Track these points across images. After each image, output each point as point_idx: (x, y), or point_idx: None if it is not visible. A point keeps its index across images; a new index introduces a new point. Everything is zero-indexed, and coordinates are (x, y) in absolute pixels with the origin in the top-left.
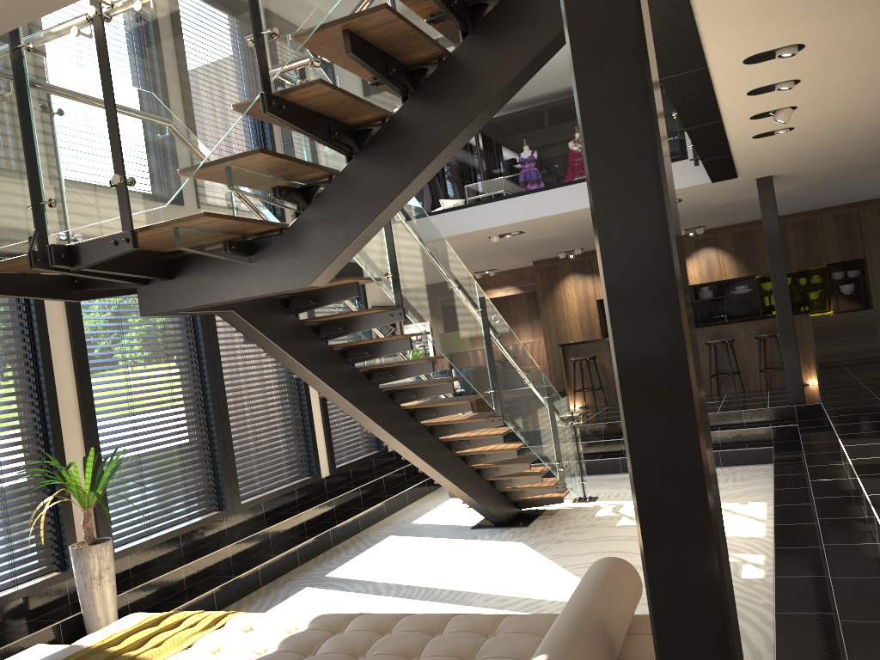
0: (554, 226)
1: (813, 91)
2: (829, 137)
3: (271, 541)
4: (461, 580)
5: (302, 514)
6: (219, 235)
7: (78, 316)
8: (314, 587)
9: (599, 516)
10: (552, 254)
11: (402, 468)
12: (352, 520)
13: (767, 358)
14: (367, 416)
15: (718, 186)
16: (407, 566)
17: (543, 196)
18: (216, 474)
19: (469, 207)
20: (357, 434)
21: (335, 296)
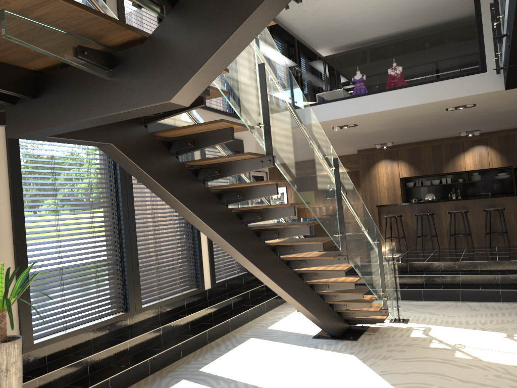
0: (379, 121)
1: None
2: None
3: (162, 337)
4: None
5: (187, 317)
6: (68, 37)
7: (16, 156)
8: (189, 380)
9: (413, 337)
10: (371, 145)
11: (263, 285)
12: (224, 323)
13: None
14: (236, 249)
15: (507, 94)
16: (263, 368)
17: (375, 97)
18: (124, 284)
19: (320, 104)
20: (233, 259)
21: (211, 139)
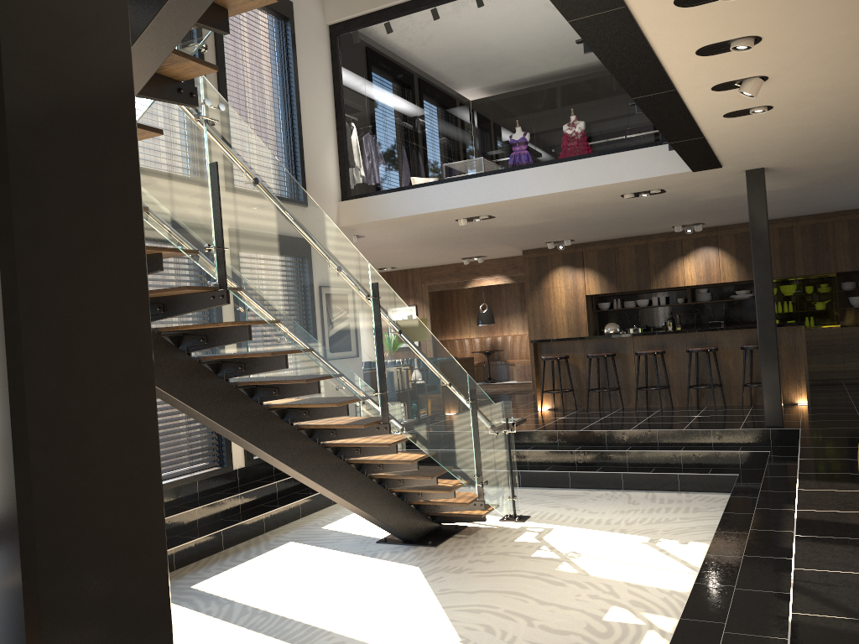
0: (527, 212)
1: (783, 55)
2: (821, 123)
3: None
4: (324, 611)
5: (194, 510)
6: None
7: None
8: None
9: (518, 542)
10: (540, 244)
11: None
12: (255, 520)
13: (754, 372)
14: (204, 415)
15: (703, 177)
16: (281, 585)
17: (509, 177)
18: None
19: (431, 185)
20: None
21: None
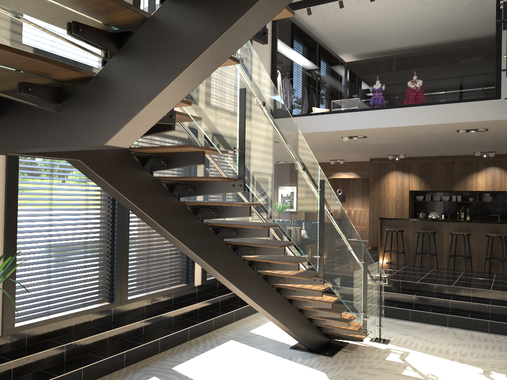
0: (389, 136)
1: None
2: None
3: (143, 330)
4: None
5: (171, 312)
6: (12, 73)
7: None
8: (159, 378)
9: (389, 361)
10: (383, 155)
11: None
12: (208, 322)
13: None
14: (207, 264)
15: None
16: (233, 375)
17: (385, 113)
18: (112, 276)
19: (331, 114)
20: None
21: (183, 160)
